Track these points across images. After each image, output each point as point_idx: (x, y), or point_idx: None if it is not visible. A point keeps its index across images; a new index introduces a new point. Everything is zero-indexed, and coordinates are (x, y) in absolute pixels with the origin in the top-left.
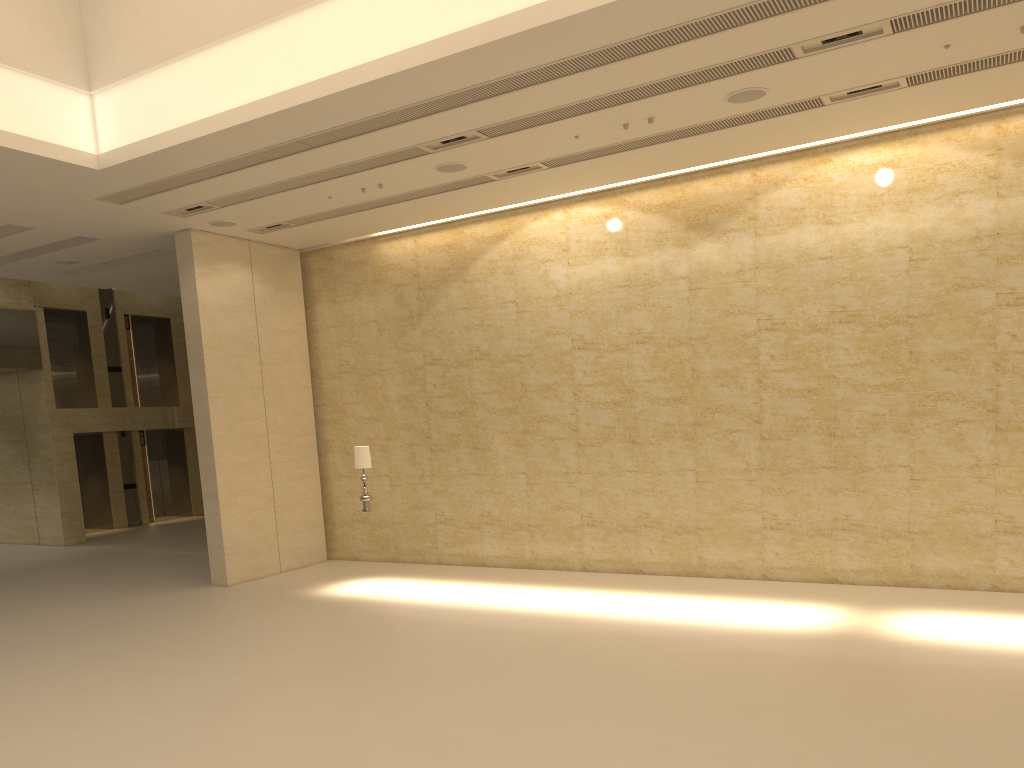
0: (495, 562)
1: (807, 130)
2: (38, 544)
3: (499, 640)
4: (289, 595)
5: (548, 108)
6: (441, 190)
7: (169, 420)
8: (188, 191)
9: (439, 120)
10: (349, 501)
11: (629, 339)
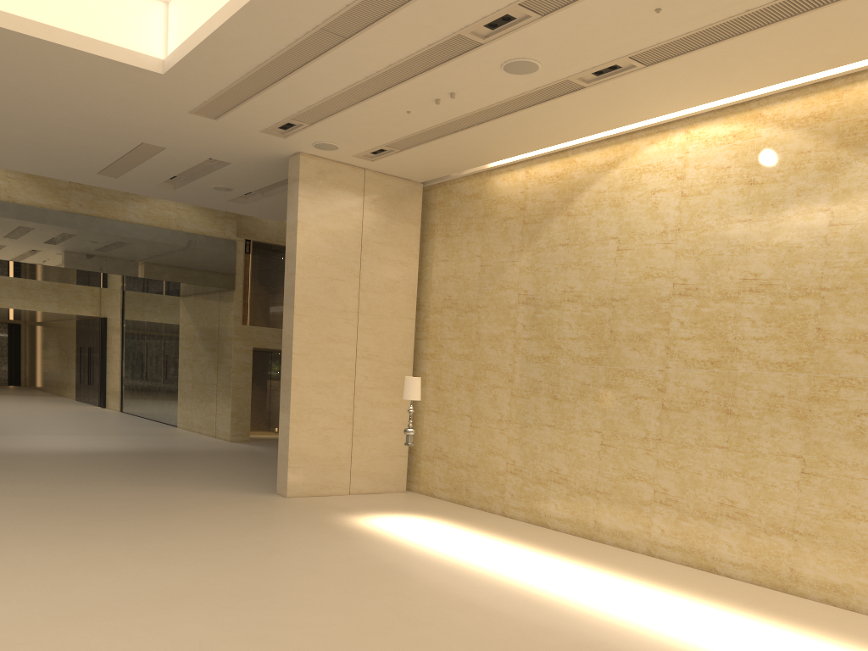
0: (556, 525)
1: None
2: (214, 437)
3: (445, 614)
4: (322, 516)
5: None
6: (527, 103)
7: None
8: (264, 103)
9: None
10: (433, 436)
11: (741, 286)
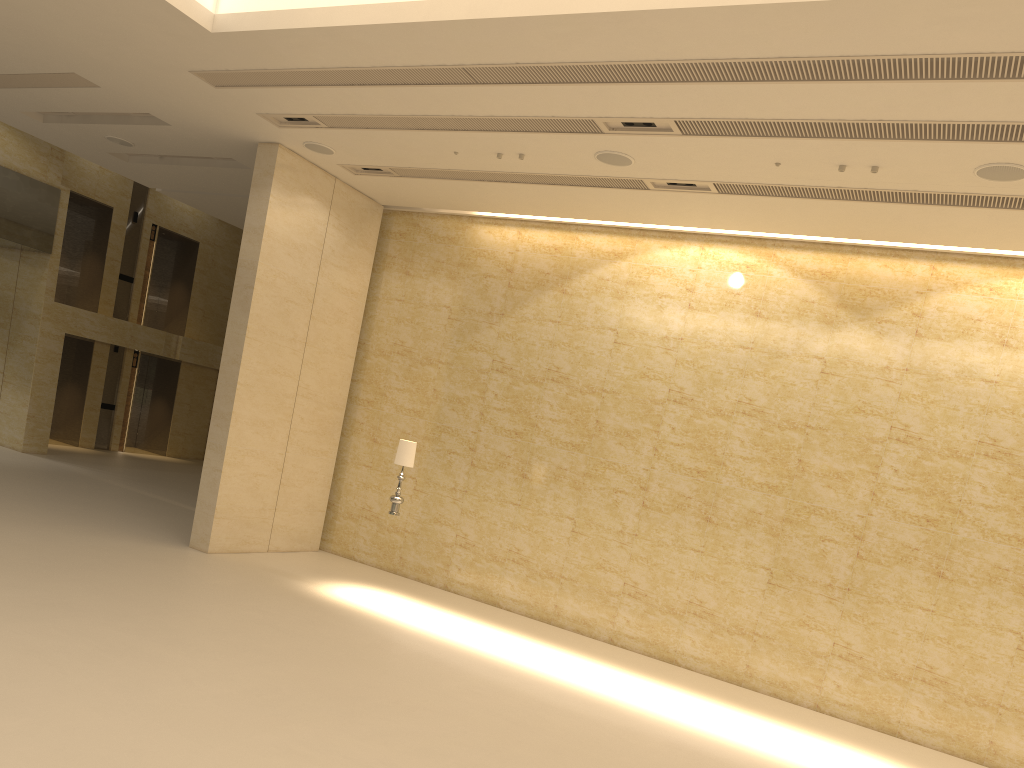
0: (510, 605)
1: (1023, 235)
2: None
3: (538, 716)
4: (279, 584)
5: (775, 117)
6: (582, 183)
7: (171, 349)
8: (301, 95)
9: (643, 93)
10: (361, 493)
11: (735, 407)
